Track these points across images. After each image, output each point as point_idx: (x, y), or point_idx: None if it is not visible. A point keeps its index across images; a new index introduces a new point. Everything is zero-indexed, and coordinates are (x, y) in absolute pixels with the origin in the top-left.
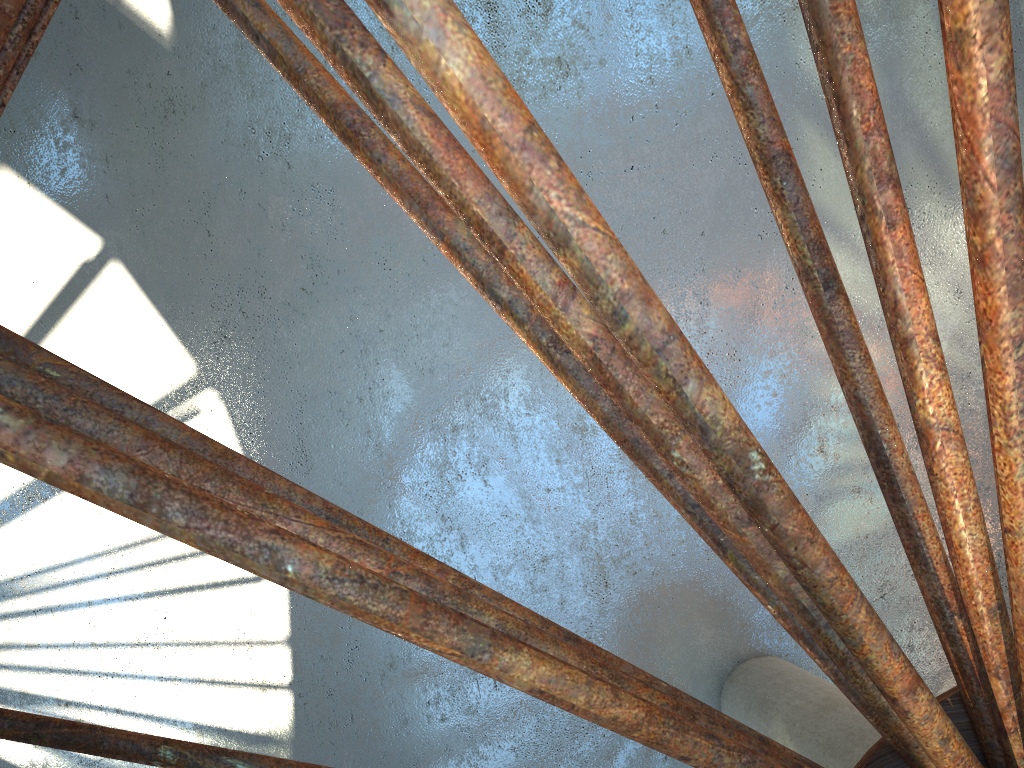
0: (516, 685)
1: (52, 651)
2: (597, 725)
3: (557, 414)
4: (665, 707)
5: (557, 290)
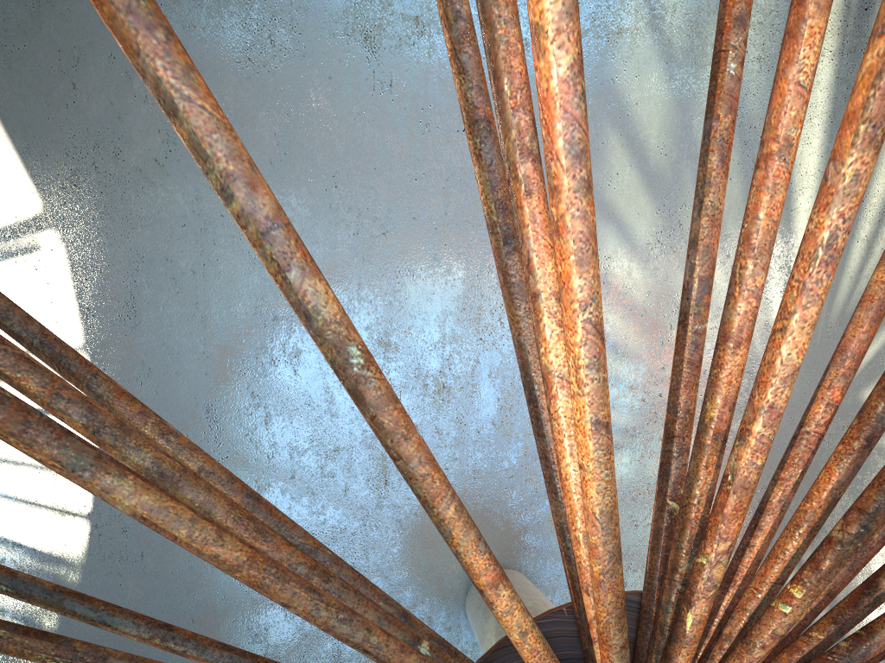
0: (120, 507)
1: None
2: None
3: (367, 326)
4: (303, 565)
5: None
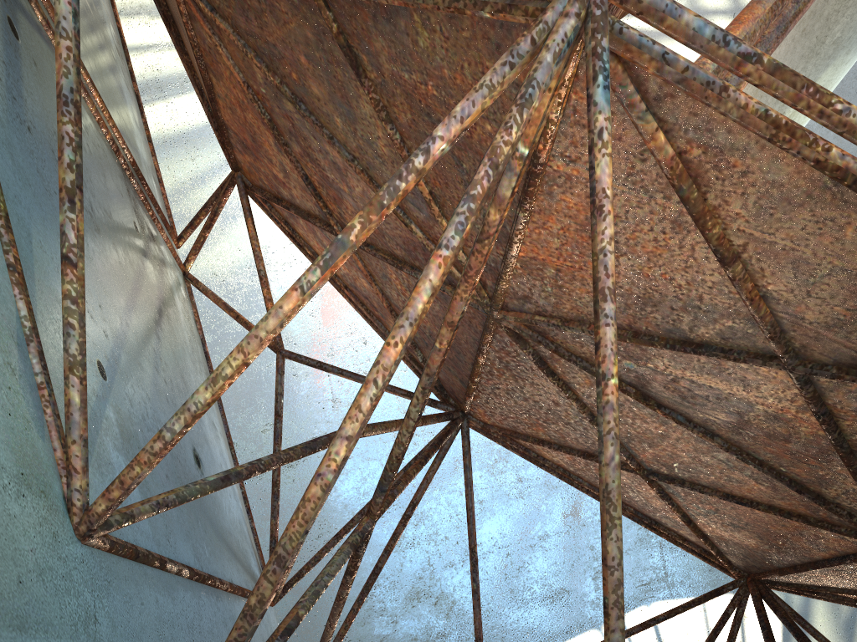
0: None
1: None
2: None
3: None
4: None
5: None
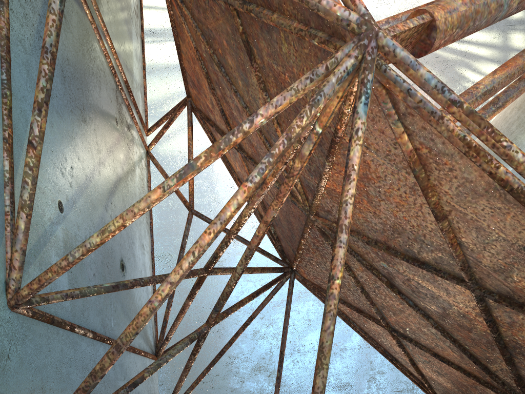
0: None
1: None
2: None
3: None
4: None
5: None
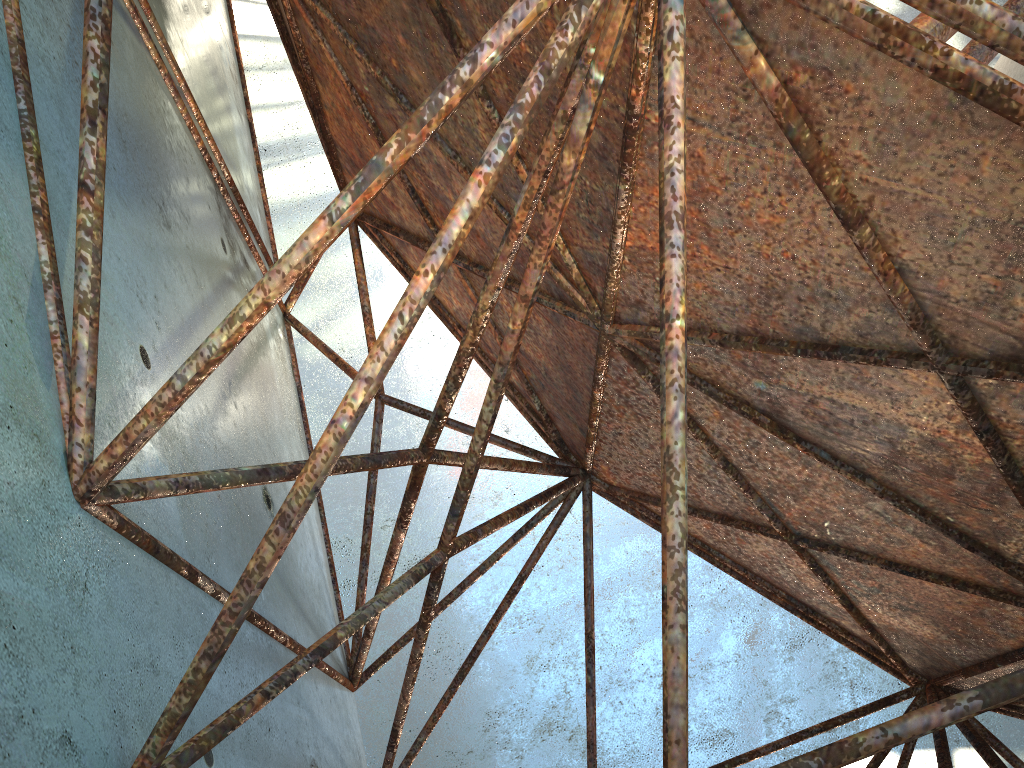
0: None
1: None
2: None
3: None
4: None
5: None
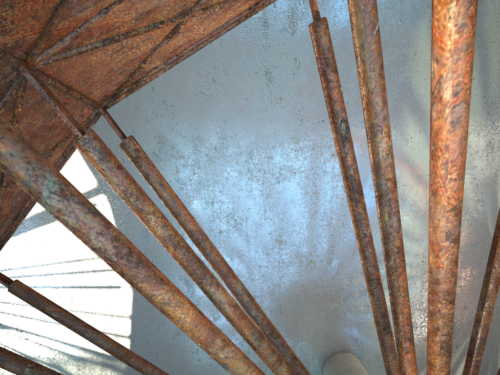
0: None
1: (15, 306)
2: (267, 371)
3: (269, 232)
4: None
5: (274, 363)
